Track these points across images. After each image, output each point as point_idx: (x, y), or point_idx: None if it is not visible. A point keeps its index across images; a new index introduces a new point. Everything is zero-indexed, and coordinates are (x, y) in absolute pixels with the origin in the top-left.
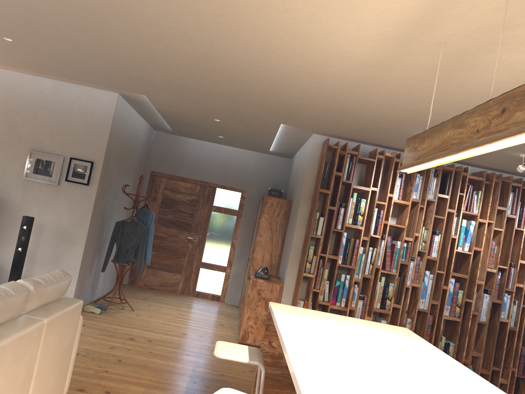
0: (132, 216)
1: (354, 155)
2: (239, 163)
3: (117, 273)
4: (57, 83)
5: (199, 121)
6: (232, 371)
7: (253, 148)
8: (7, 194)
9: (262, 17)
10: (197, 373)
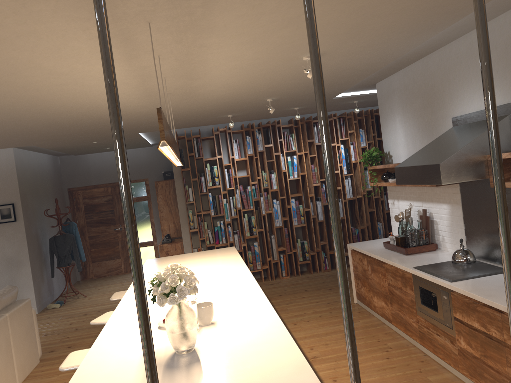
0: (59, 231)
1: (199, 137)
2: (135, 159)
3: (64, 274)
4: None
5: (83, 145)
6: None
7: (138, 146)
8: None
9: (67, 107)
10: None
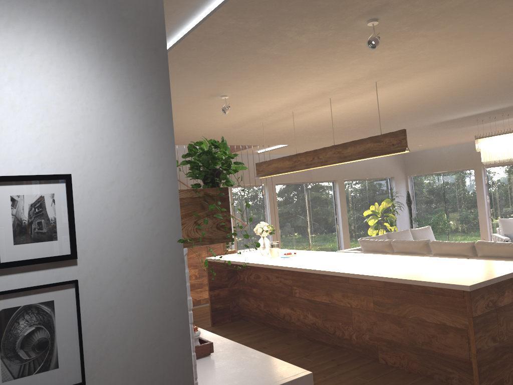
0: None
1: None
2: None
3: None
4: None
5: None
6: None
7: None
8: None
9: (454, 85)
10: None
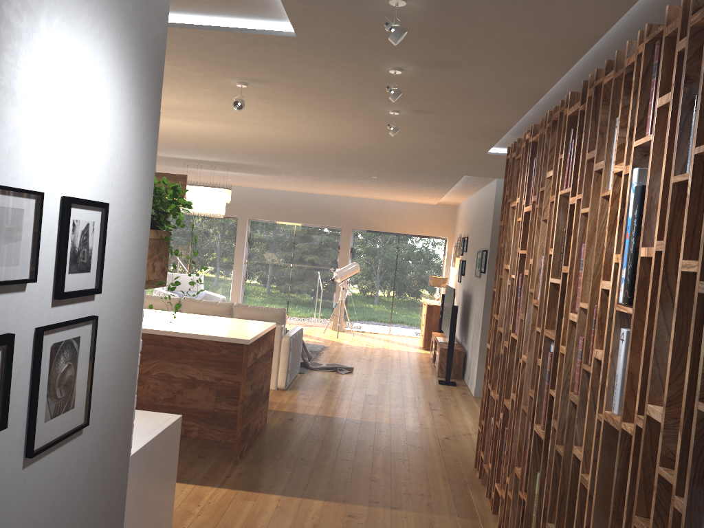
0: None
1: None
2: None
3: None
4: (486, 187)
5: None
6: (395, 436)
7: None
8: (473, 291)
9: (215, 136)
10: (371, 423)
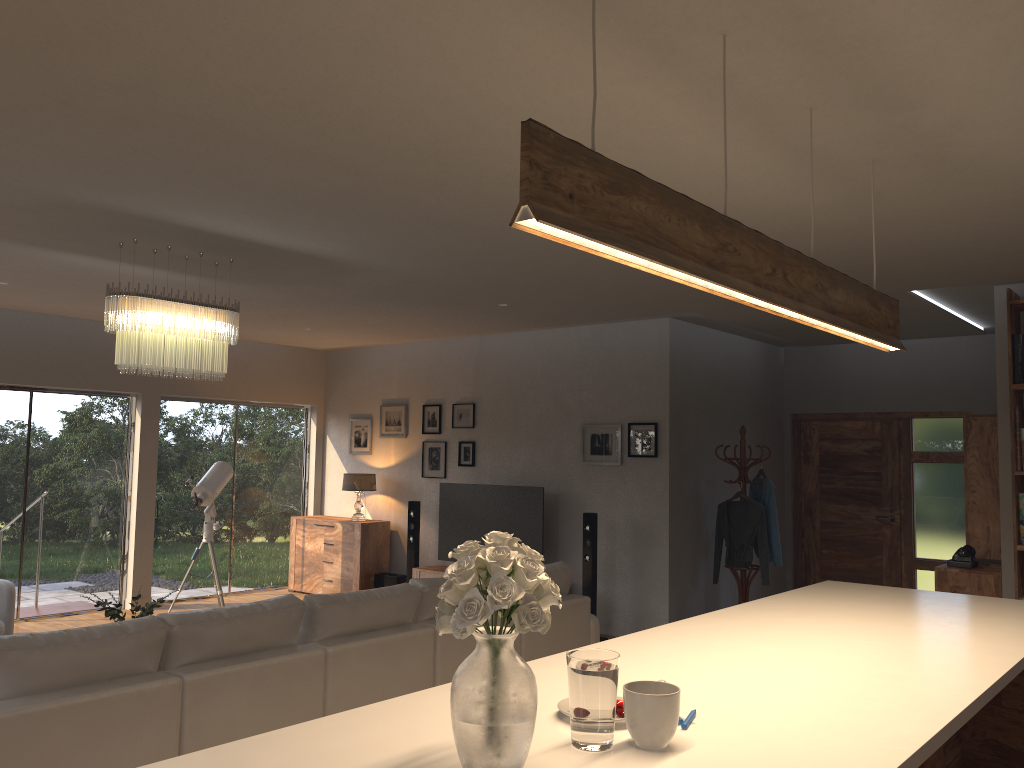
0: (738, 492)
1: None
2: (943, 364)
3: (737, 583)
4: (595, 329)
5: None
6: None
7: (944, 332)
8: (568, 488)
9: None
10: None
